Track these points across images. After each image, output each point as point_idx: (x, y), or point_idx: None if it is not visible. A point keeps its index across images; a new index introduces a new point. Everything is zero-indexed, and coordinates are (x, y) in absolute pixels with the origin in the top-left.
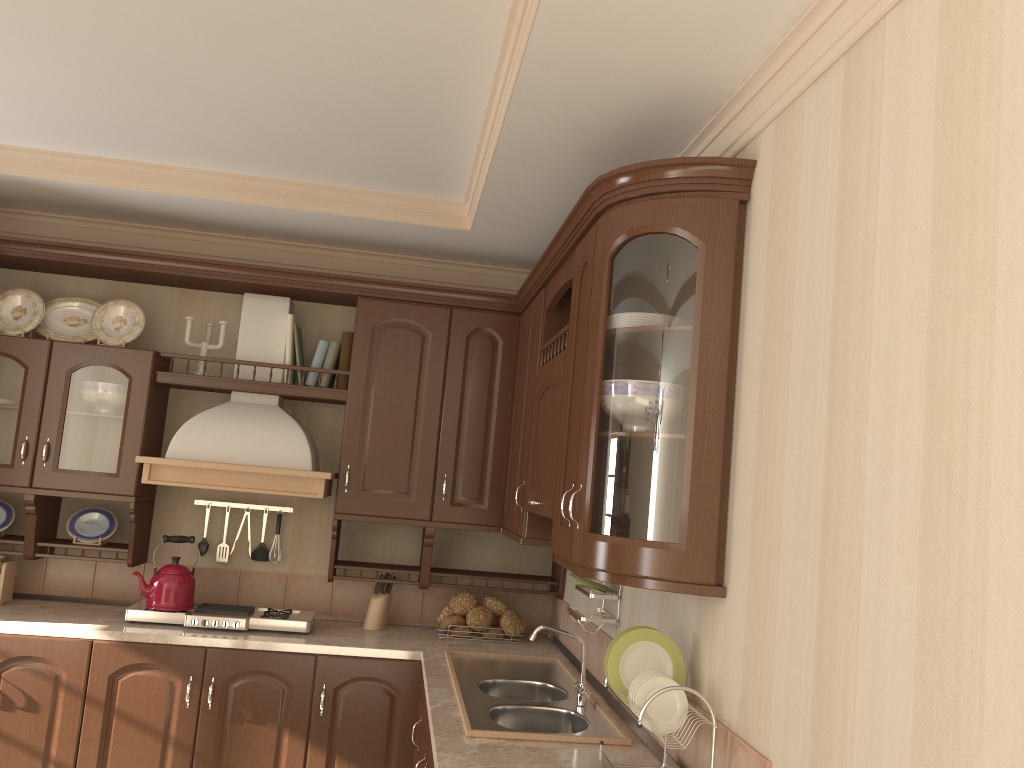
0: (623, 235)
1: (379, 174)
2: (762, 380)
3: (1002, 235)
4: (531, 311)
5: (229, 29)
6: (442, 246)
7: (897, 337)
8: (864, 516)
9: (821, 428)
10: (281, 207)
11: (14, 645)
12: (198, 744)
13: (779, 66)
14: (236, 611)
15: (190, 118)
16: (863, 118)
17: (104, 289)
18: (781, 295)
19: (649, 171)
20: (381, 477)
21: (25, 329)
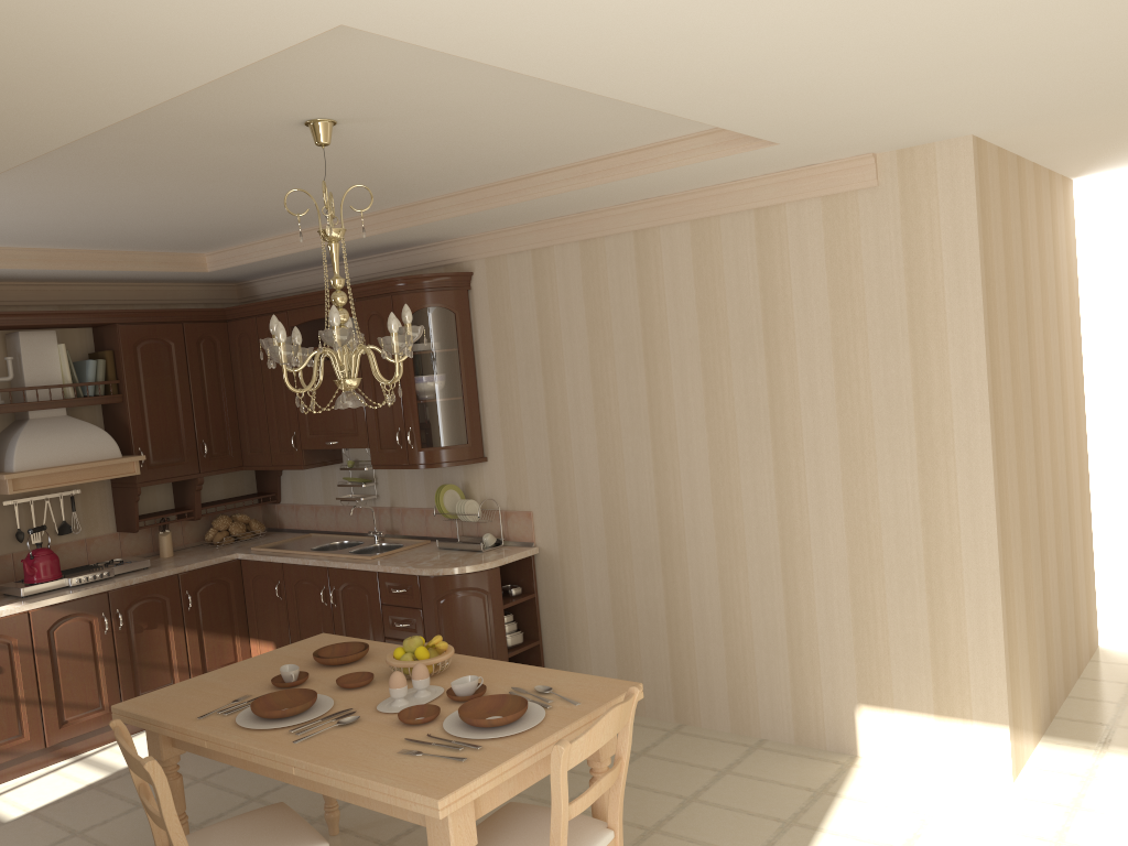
0: (417, 307)
1: (171, 246)
2: (497, 371)
3: (614, 336)
4: (260, 323)
5: (215, 212)
6: (166, 278)
7: (576, 361)
8: (569, 418)
9: (541, 390)
10: (81, 269)
11: None
12: (119, 654)
13: (489, 238)
14: (94, 568)
15: (87, 232)
16: (546, 279)
17: None
18: (505, 337)
19: (429, 278)
20: (162, 451)
21: None
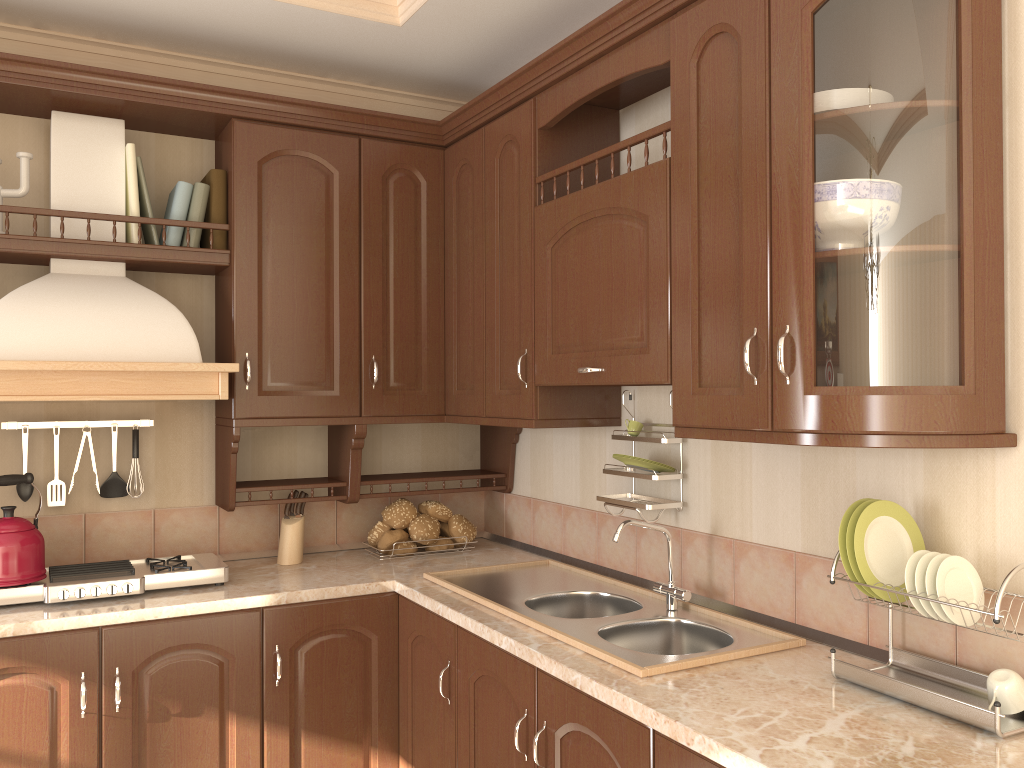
0: None
1: None
2: None
3: None
4: (490, 136)
5: None
6: (338, 53)
7: None
8: None
9: None
10: None
11: None
12: (107, 764)
13: None
14: (116, 570)
15: None
16: None
17: None
18: None
19: None
20: (292, 366)
21: None
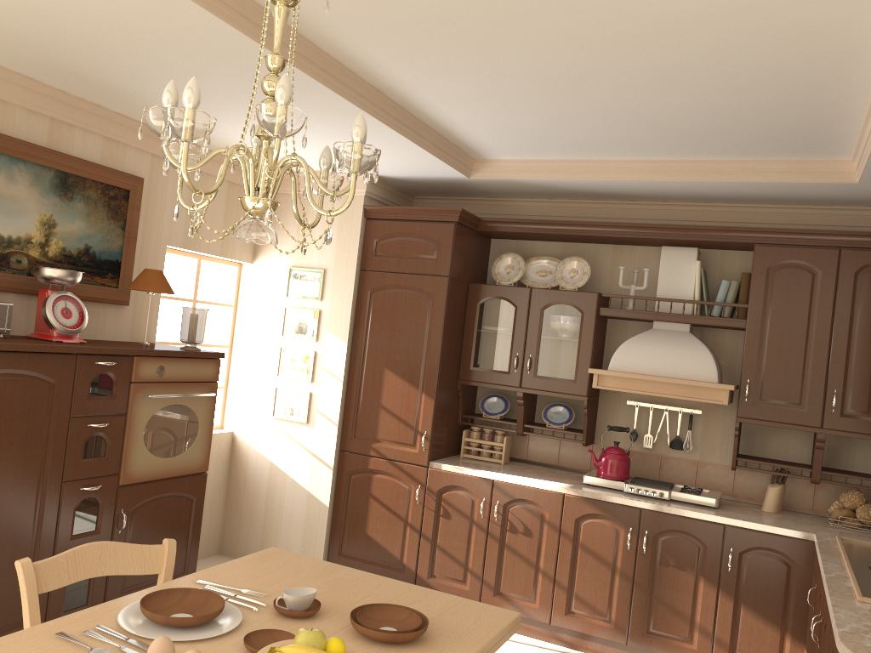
0: None
1: (774, 147)
2: None
3: None
4: None
5: (662, 73)
6: (830, 196)
7: None
8: None
9: None
10: (691, 180)
11: (516, 491)
12: (636, 576)
13: None
14: (660, 485)
15: (627, 129)
16: None
17: (561, 249)
18: None
19: None
20: (776, 390)
21: (513, 280)
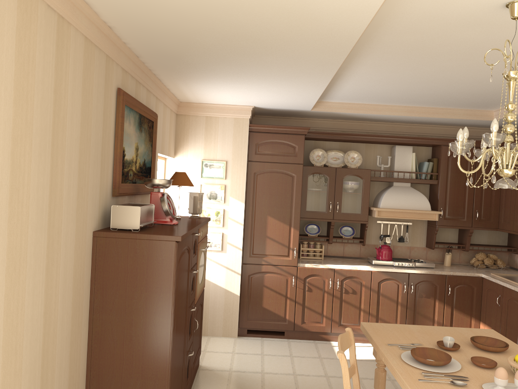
0: None
1: (471, 105)
2: None
3: None
4: None
5: (483, 81)
6: (472, 124)
7: None
8: None
9: None
10: (424, 116)
11: (347, 273)
12: (408, 304)
13: None
14: (407, 260)
15: (422, 96)
16: None
17: (339, 145)
18: None
19: None
20: (453, 212)
21: (322, 163)
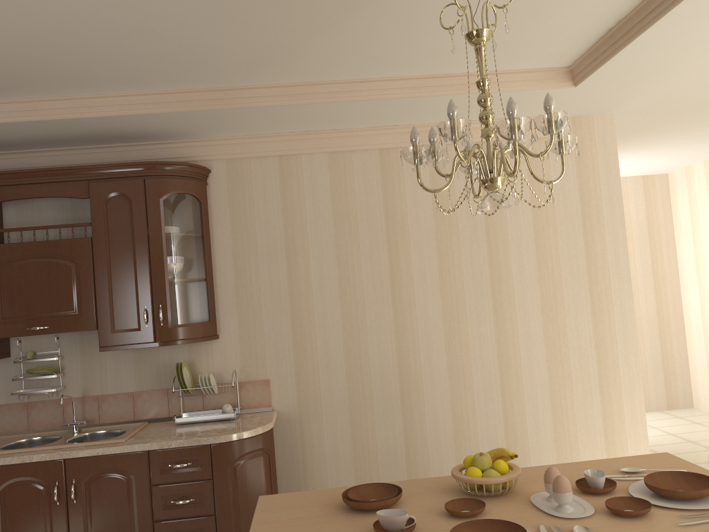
0: (173, 192)
1: None
2: (235, 256)
3: (360, 228)
4: None
5: (69, 34)
6: None
7: (321, 247)
8: (313, 295)
9: (284, 272)
10: None
11: None
12: None
13: (235, 142)
14: None
15: None
16: (293, 180)
17: None
18: (245, 227)
19: (186, 167)
20: None
21: None
